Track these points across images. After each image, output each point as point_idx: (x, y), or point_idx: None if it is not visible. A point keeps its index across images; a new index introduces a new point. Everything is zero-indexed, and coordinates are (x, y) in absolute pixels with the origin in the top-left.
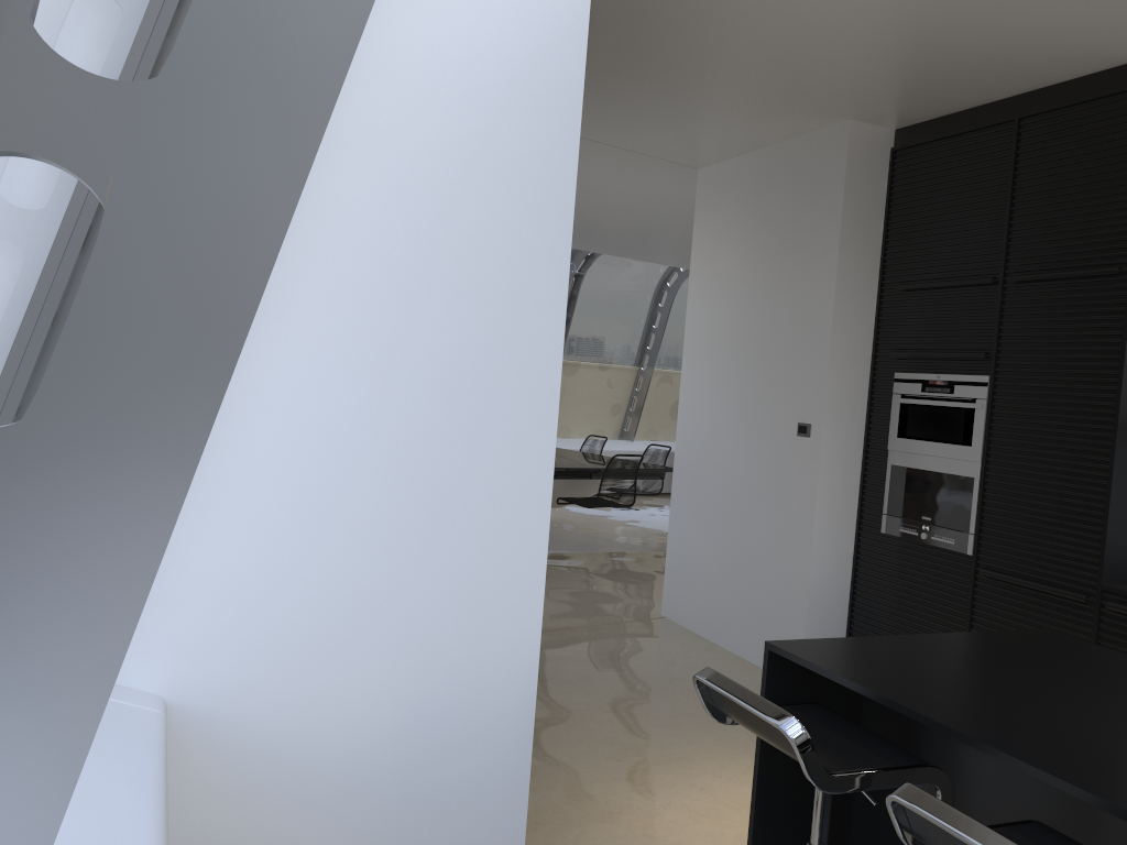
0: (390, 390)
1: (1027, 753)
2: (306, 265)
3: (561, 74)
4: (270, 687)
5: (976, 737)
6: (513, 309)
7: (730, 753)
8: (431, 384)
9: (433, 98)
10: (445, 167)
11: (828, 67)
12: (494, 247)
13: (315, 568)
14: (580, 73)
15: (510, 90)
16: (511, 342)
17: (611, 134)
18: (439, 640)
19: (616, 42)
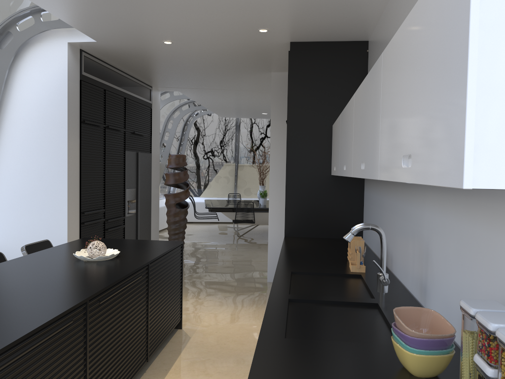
0: (27, 177)
1: (43, 251)
2: (8, 150)
3: (61, 96)
4: (6, 246)
5: (45, 249)
6: (54, 156)
7: (194, 292)
8: (36, 175)
9: (32, 108)
10: (35, 123)
11: (222, 62)
12: (48, 141)
13: (14, 219)
14: (66, 95)
15: (49, 102)
16: (54, 164)
17: (227, 87)
18: (42, 238)
19: (162, 68)
